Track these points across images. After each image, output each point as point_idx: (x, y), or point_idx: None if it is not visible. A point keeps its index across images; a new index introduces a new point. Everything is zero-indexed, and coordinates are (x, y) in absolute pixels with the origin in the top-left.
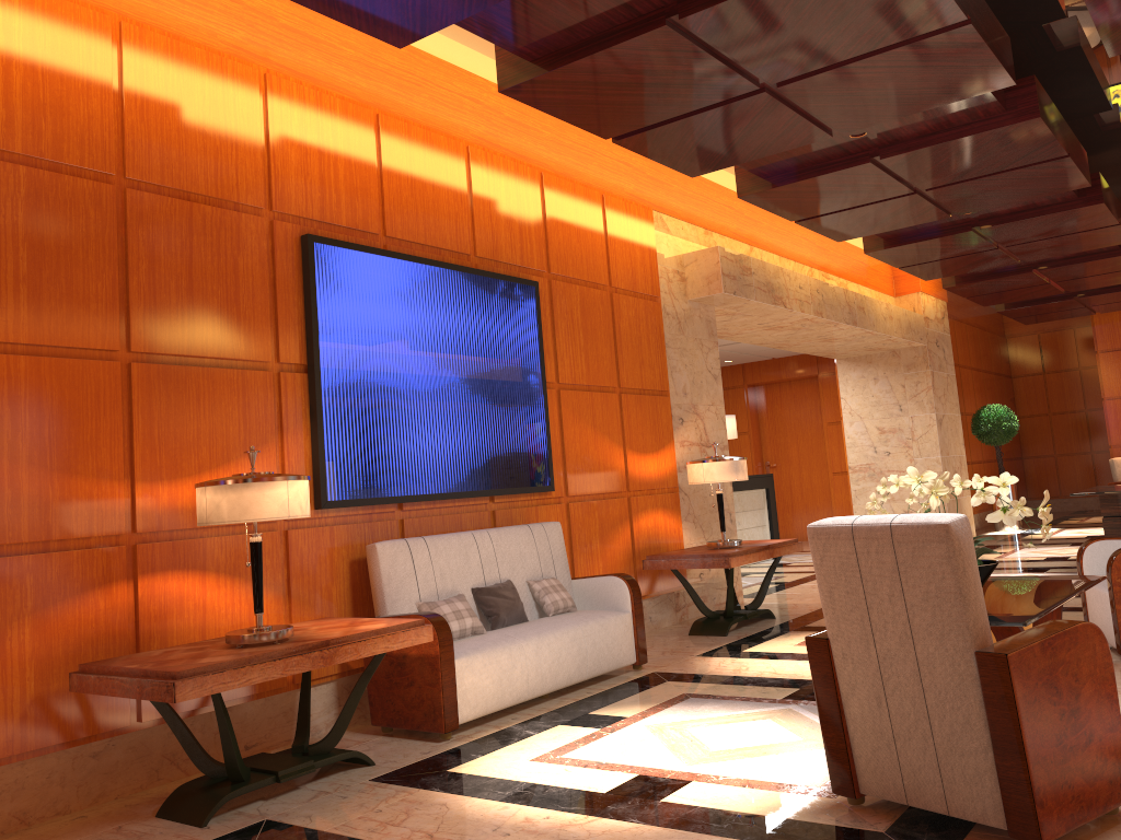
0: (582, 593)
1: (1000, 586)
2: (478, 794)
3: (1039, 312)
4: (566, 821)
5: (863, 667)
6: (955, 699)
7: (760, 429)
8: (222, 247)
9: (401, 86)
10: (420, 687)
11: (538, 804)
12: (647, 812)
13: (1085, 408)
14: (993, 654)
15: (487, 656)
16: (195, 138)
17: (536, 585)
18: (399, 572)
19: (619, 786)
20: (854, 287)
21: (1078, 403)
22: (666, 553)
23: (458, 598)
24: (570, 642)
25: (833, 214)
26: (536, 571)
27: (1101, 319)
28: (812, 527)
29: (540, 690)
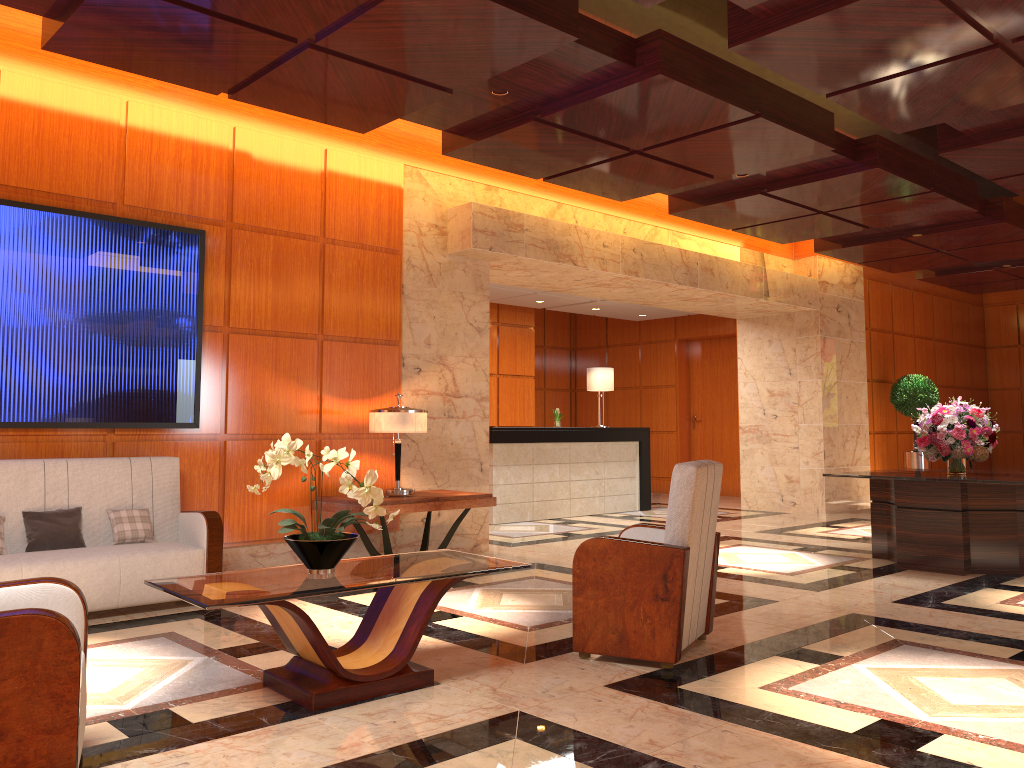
0: (183, 526)
1: (405, 564)
2: None
3: (970, 281)
4: None
5: None
6: None
7: (690, 383)
8: None
9: (40, 45)
10: None
11: None
12: None
13: None
14: None
15: None
16: None
17: (112, 515)
18: None
19: None
20: (726, 247)
21: None
22: (337, 496)
23: None
24: (97, 571)
25: (573, 173)
26: (125, 501)
27: None
28: None
29: None
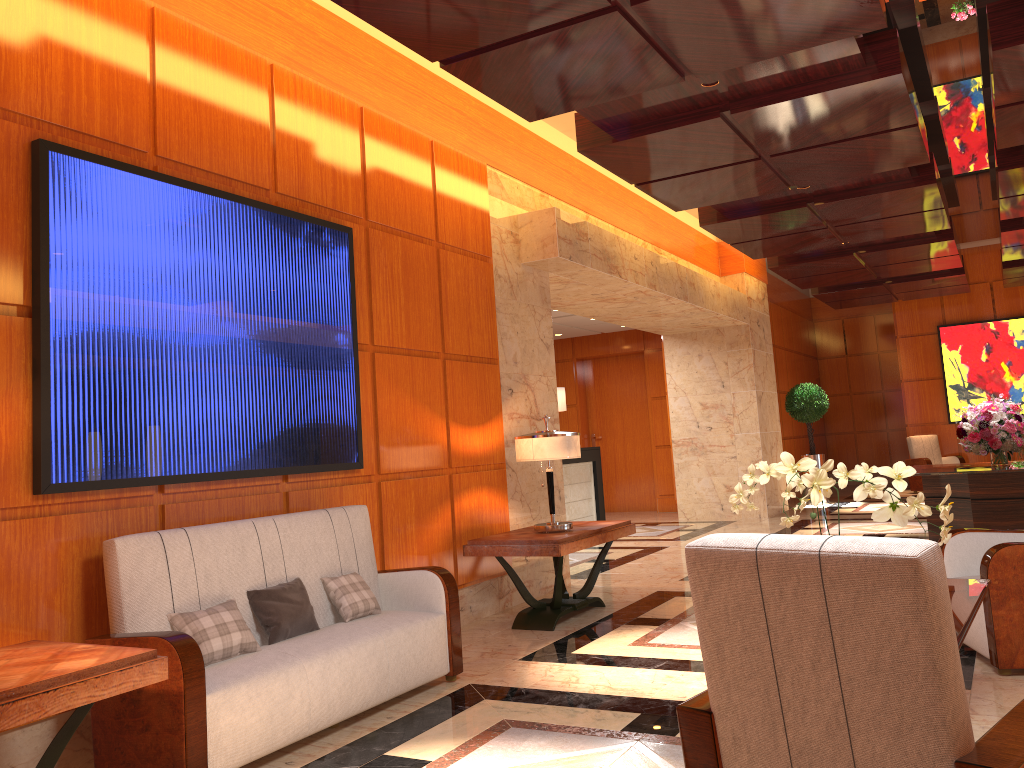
0: (390, 589)
1: None
2: None
3: (850, 297)
4: None
5: (765, 761)
6: None
7: (587, 402)
8: None
9: None
10: (158, 733)
11: None
12: None
13: (882, 389)
14: None
15: (255, 686)
16: None
17: (333, 584)
18: (145, 576)
19: None
20: (684, 263)
21: (876, 384)
22: (489, 538)
23: (225, 607)
24: (368, 657)
25: (674, 179)
26: (334, 565)
27: (902, 307)
28: (694, 549)
29: (326, 722)
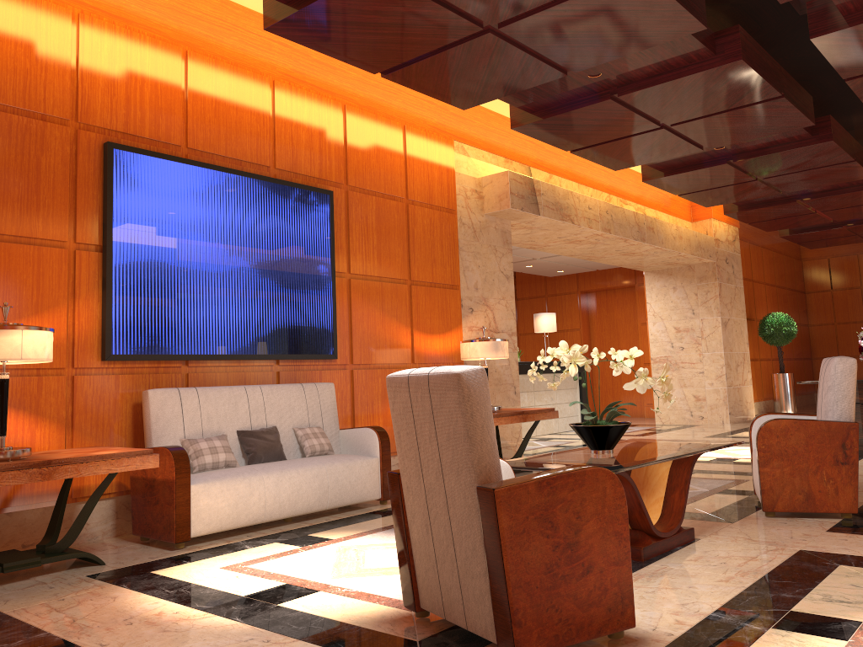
0: (346, 441)
1: (646, 446)
2: (150, 591)
3: (817, 238)
4: (186, 617)
5: (418, 499)
6: (467, 528)
7: (590, 327)
8: (26, 148)
9: (212, 30)
10: (162, 505)
11: (183, 602)
12: (256, 613)
13: None
14: (486, 489)
15: (226, 484)
16: (6, 61)
17: (300, 432)
18: (166, 414)
19: (259, 592)
20: (651, 212)
21: (859, 315)
22: None
23: (218, 437)
24: (313, 478)
25: (600, 146)
26: (304, 421)
27: None
28: (388, 377)
29: (278, 515)
